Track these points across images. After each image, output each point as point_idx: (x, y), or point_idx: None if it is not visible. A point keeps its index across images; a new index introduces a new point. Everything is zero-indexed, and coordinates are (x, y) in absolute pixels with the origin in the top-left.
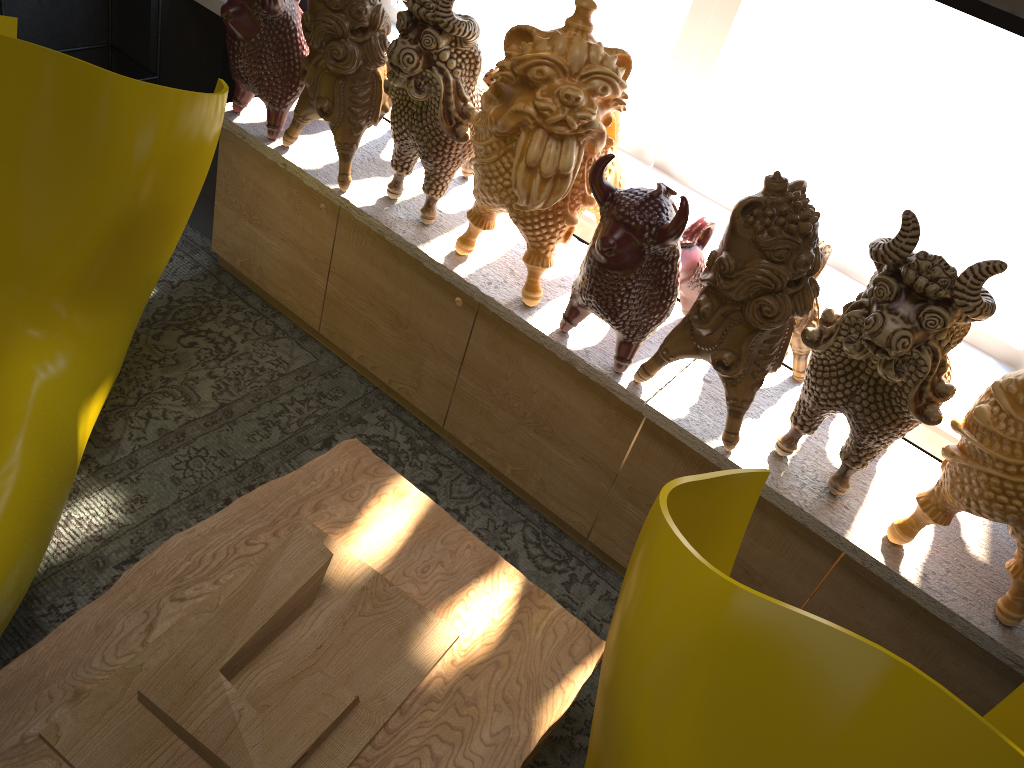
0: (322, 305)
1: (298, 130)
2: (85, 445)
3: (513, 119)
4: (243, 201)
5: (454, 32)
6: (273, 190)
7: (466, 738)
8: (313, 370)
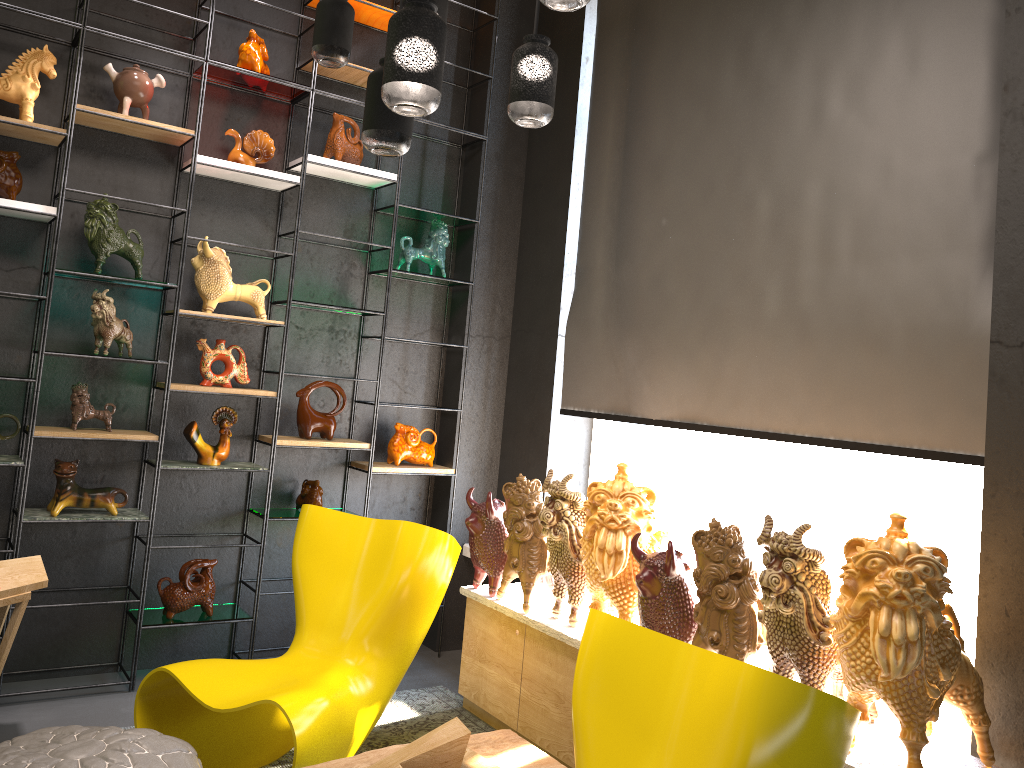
0: (518, 707)
1: (504, 586)
2: (359, 735)
3: (590, 524)
4: (476, 647)
5: (568, 497)
6: (492, 631)
7: None
8: None
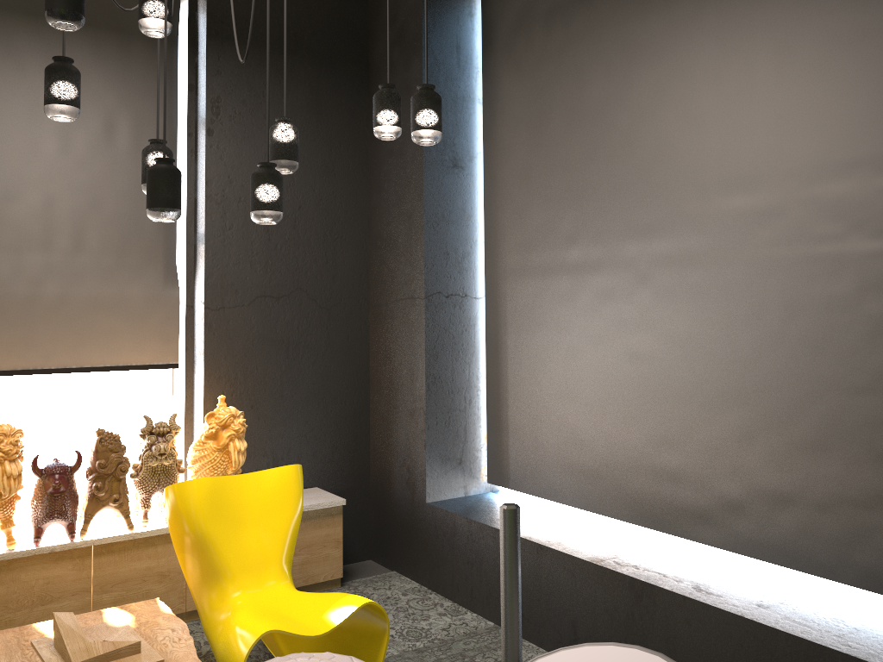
0: None
1: None
2: None
3: None
4: None
5: None
6: None
7: (158, 623)
8: None
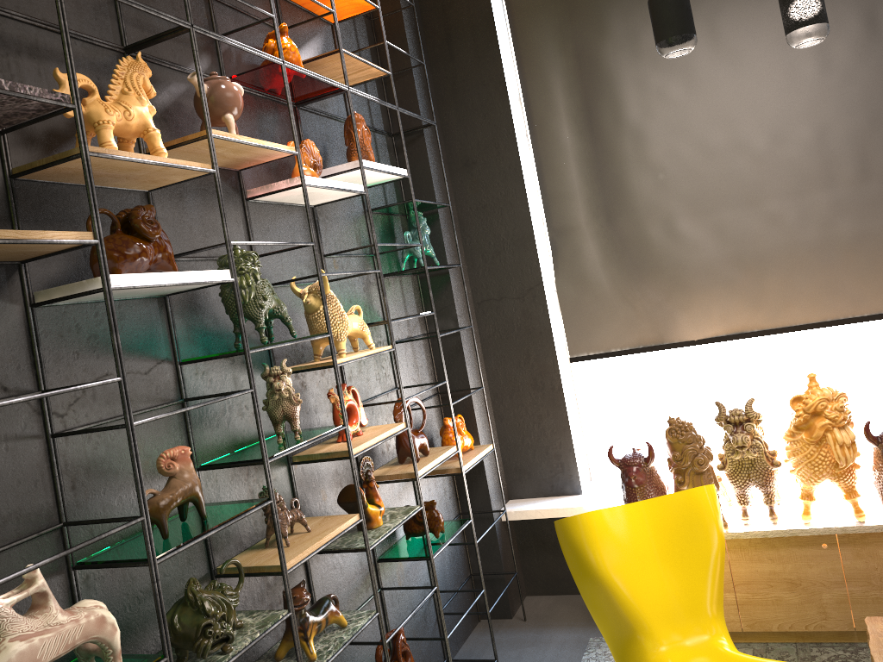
0: (737, 611)
1: None
2: None
3: (821, 430)
4: None
5: (759, 417)
6: None
7: None
8: (759, 652)
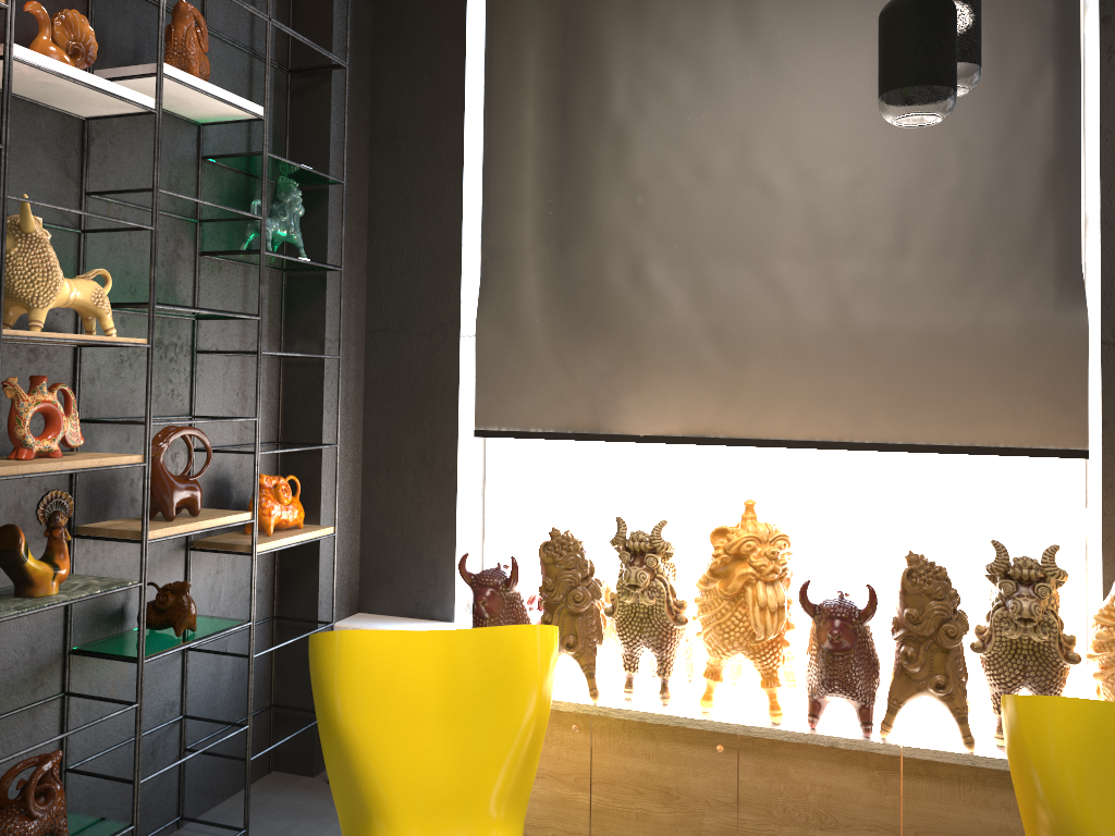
0: (589, 820)
1: None
2: None
3: (740, 580)
4: None
5: (667, 549)
6: None
7: None
8: None
